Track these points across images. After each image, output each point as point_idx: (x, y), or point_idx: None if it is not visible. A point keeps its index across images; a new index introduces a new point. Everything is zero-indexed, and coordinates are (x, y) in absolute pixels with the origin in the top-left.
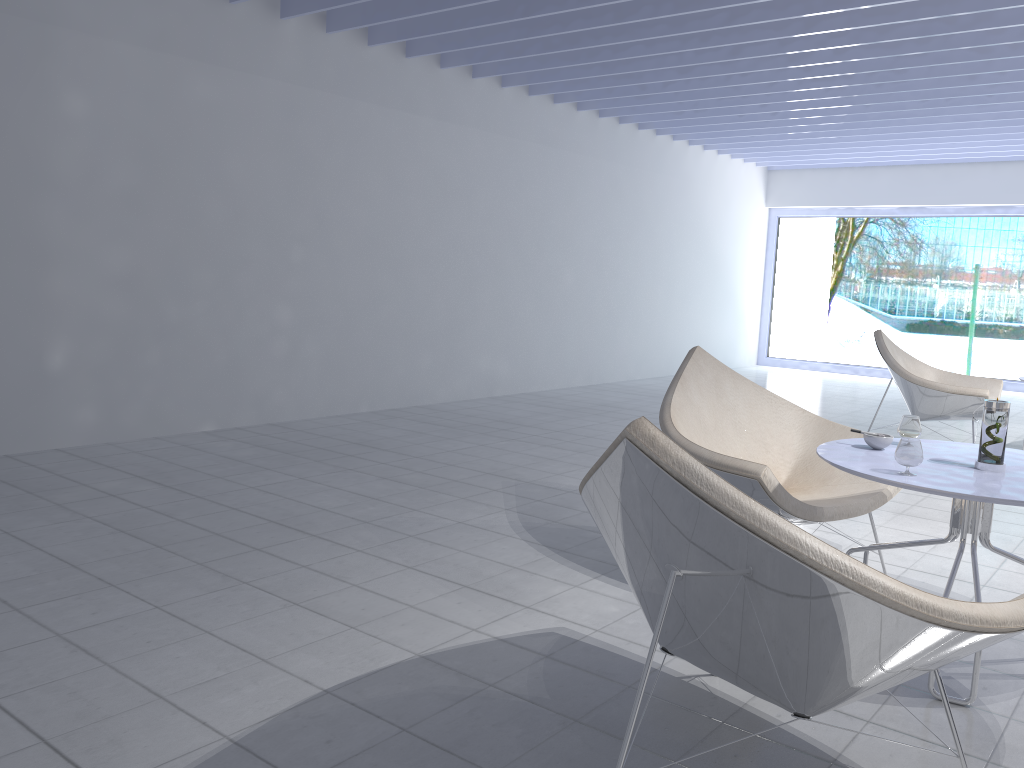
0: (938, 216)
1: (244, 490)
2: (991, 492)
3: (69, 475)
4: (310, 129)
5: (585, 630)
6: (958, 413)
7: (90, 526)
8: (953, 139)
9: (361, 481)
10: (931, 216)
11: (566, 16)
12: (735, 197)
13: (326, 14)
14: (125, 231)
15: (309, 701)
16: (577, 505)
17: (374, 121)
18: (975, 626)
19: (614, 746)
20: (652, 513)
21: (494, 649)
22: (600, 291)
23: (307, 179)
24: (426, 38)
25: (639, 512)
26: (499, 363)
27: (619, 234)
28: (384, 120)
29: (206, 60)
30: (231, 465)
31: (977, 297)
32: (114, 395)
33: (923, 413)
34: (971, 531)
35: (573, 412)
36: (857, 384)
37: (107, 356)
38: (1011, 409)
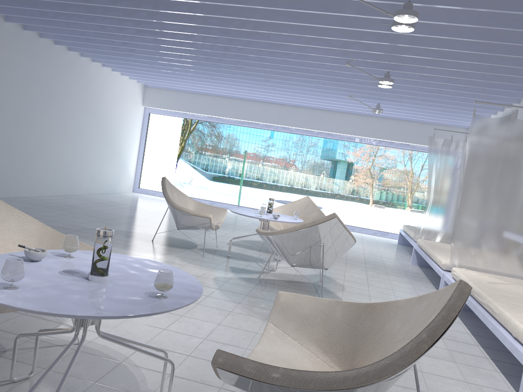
0: (226, 123)
1: None
2: (57, 306)
3: None
4: None
5: None
6: (198, 226)
7: None
8: (230, 84)
9: None
10: (223, 123)
11: None
12: (123, 97)
13: None
14: None
15: None
16: None
17: None
18: None
19: None
20: None
21: None
22: (19, 139)
23: None
24: None
25: None
26: None
27: (37, 105)
28: None
29: None
30: None
31: (245, 166)
32: None
33: (181, 225)
34: (83, 325)
35: None
36: None
37: None
38: (246, 223)
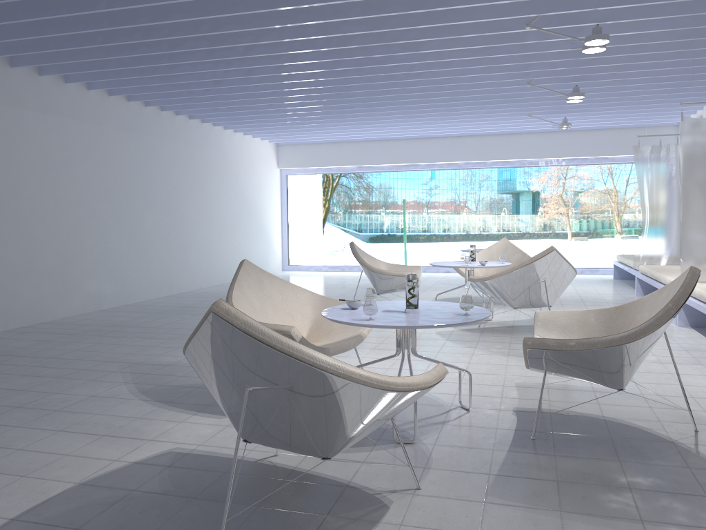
0: (379, 171)
1: None
2: (412, 323)
3: None
4: None
5: (192, 446)
6: (400, 287)
7: None
8: (382, 126)
9: (8, 380)
10: (376, 171)
11: (134, 44)
12: (258, 163)
13: None
14: None
15: (0, 528)
16: (175, 372)
17: None
18: (406, 388)
19: (220, 506)
20: (231, 355)
21: (132, 469)
22: (173, 229)
23: None
24: (27, 54)
25: (223, 356)
26: (104, 285)
27: (183, 190)
28: None
29: None
30: None
31: (406, 219)
32: None
33: (381, 289)
34: (407, 347)
35: (163, 314)
36: (344, 277)
37: None
38: (429, 283)
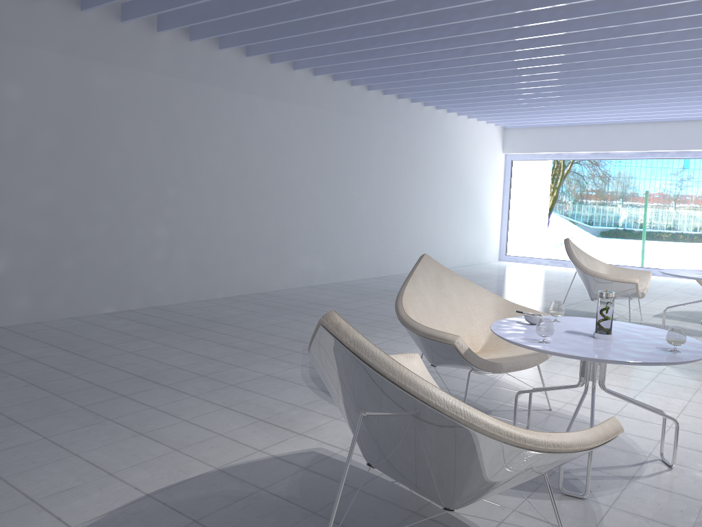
0: (618, 159)
1: (124, 354)
2: (595, 354)
3: (5, 345)
4: (179, 106)
5: (336, 449)
6: (619, 294)
7: (12, 381)
8: (624, 107)
9: (206, 347)
10: (613, 159)
11: (350, 29)
12: (481, 147)
13: (189, 28)
14: (48, 177)
15: (135, 502)
16: None
17: (224, 100)
18: (549, 448)
19: None
20: (343, 374)
21: (270, 464)
22: (386, 212)
23: (177, 140)
24: (259, 44)
25: (336, 373)
26: (315, 262)
27: (399, 173)
28: (231, 99)
29: (105, 61)
30: (119, 336)
31: (647, 213)
32: (41, 289)
33: (596, 295)
34: (592, 379)
35: (364, 296)
36: (564, 273)
37: (36, 262)
38: (665, 290)
